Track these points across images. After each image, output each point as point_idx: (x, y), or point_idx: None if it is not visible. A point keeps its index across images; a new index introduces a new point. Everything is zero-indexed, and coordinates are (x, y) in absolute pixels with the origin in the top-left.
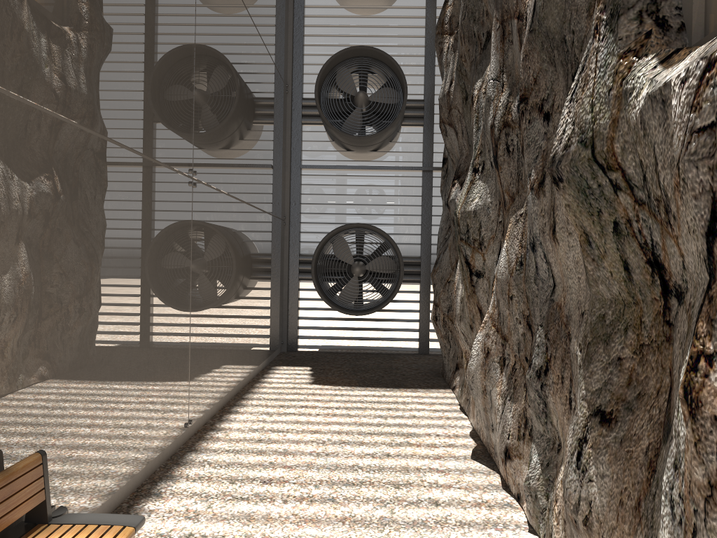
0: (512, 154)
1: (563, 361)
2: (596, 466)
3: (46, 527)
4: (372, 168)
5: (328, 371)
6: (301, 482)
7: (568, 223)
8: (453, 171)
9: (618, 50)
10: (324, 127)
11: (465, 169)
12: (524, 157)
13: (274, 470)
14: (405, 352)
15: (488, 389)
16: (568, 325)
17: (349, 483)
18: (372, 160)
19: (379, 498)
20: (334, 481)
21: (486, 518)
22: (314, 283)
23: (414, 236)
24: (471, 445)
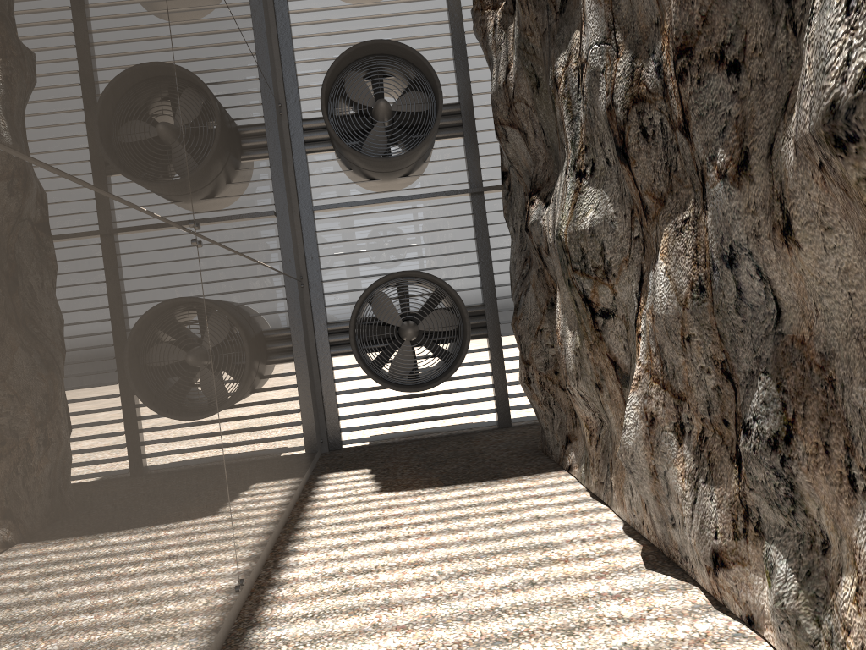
0: (652, 139)
1: (823, 421)
2: None
3: None
4: (407, 198)
5: (394, 471)
6: None
7: (825, 213)
8: (519, 186)
9: None
10: (336, 154)
11: (546, 180)
12: (695, 135)
13: (384, 637)
14: (481, 428)
15: (661, 471)
16: (827, 367)
17: (499, 639)
18: (405, 189)
19: None
20: (477, 640)
21: None
22: (357, 357)
23: (472, 278)
24: (635, 547)
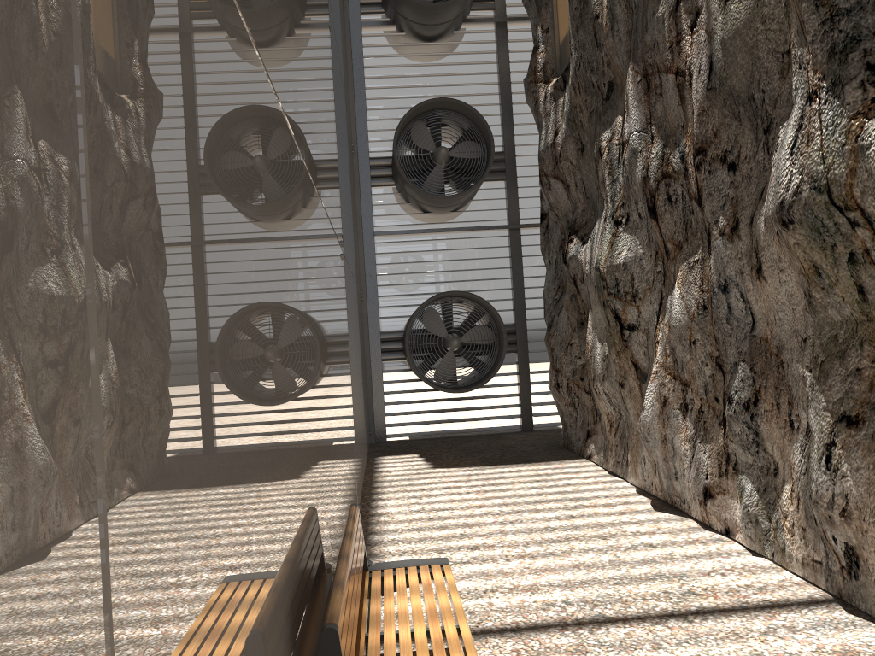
0: (675, 204)
1: (776, 388)
2: (849, 462)
3: (369, 574)
4: (455, 230)
5: (440, 456)
6: (508, 545)
7: (780, 260)
8: (557, 226)
9: (848, 113)
10: (396, 189)
11: (583, 223)
12: (705, 206)
13: (472, 539)
14: (507, 431)
15: (669, 438)
16: (780, 354)
17: (554, 540)
18: (453, 221)
19: (595, 548)
20: (539, 541)
21: (707, 550)
22: (410, 361)
23: (506, 301)
24: (646, 500)
